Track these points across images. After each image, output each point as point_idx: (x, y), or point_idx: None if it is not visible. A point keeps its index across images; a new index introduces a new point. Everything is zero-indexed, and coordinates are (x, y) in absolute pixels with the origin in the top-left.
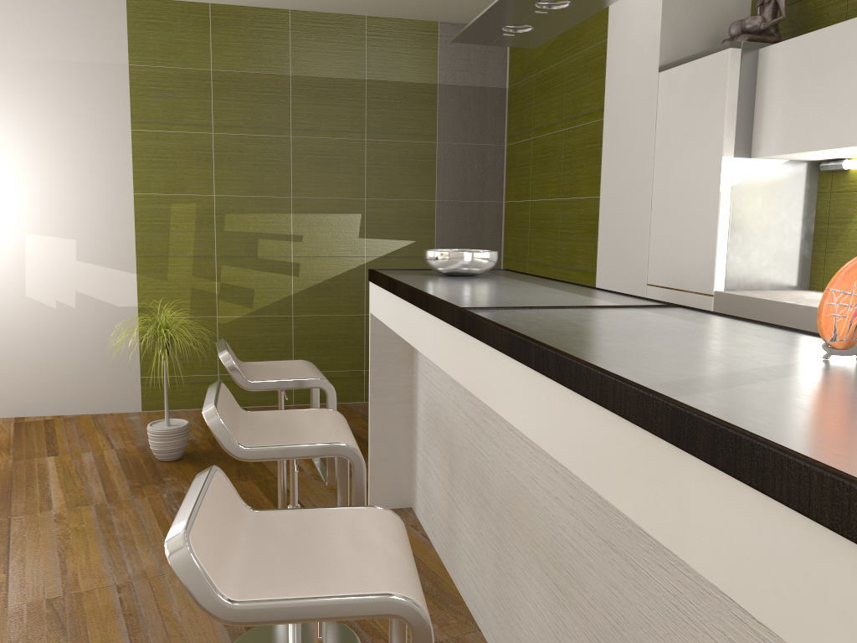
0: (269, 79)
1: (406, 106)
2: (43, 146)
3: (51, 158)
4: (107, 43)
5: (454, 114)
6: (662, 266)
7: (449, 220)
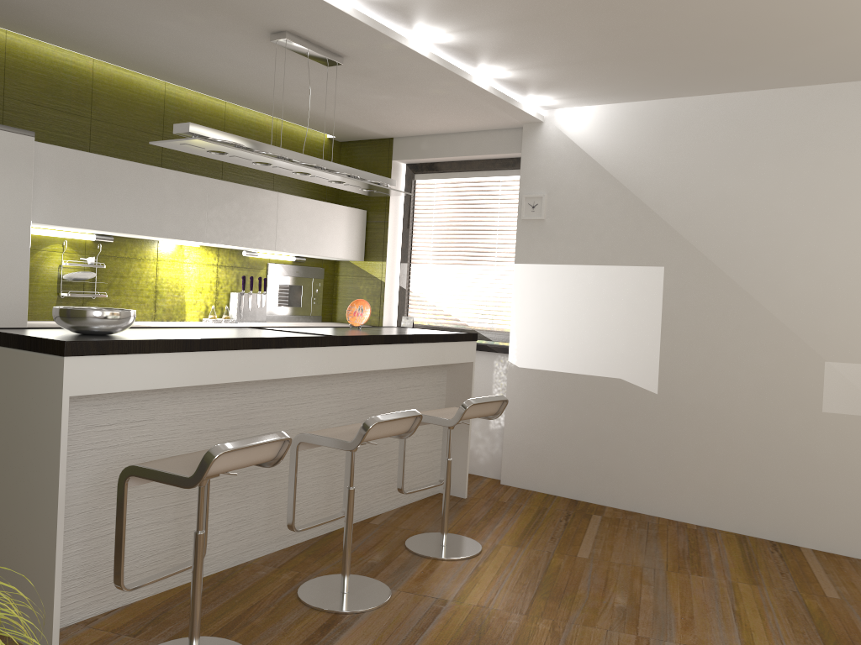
0: None
1: None
2: None
3: None
4: None
5: None
6: None
7: None
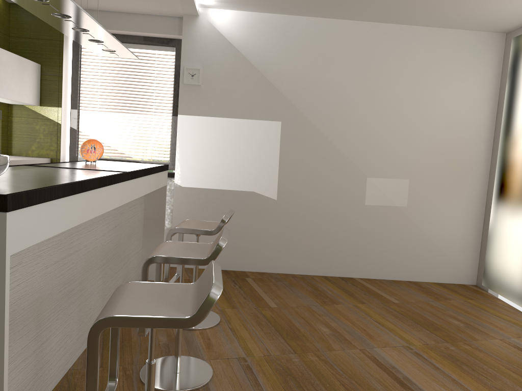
0: None
1: None
2: None
3: None
4: None
5: None
6: None
7: None
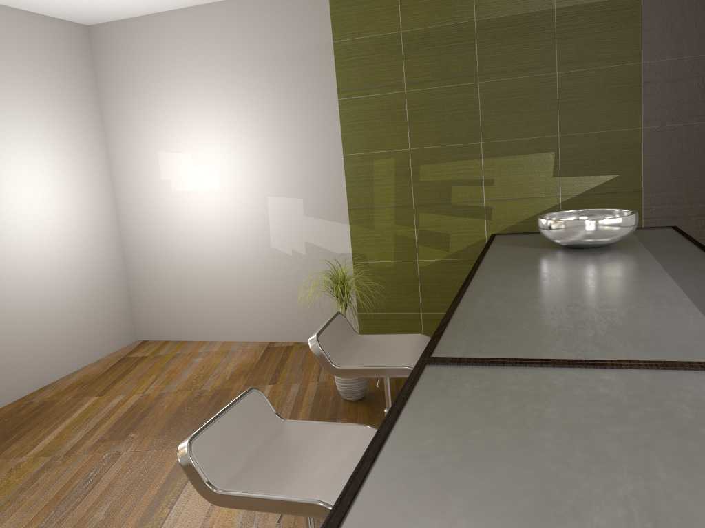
0: (454, 30)
1: (602, 28)
2: (274, 124)
3: (280, 133)
4: (315, 27)
5: (664, 26)
6: None
7: (659, 149)
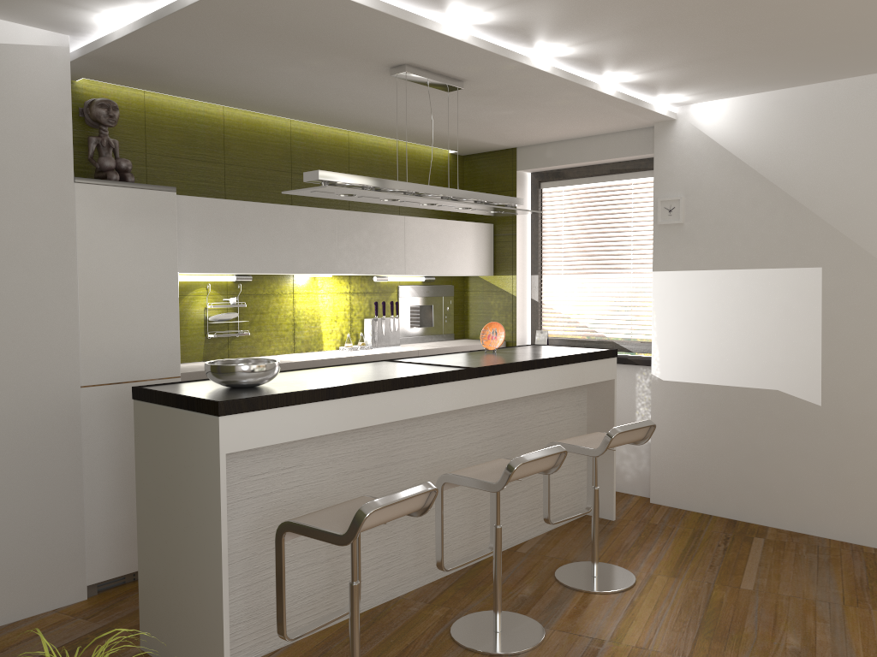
0: None
1: None
2: None
3: None
4: None
5: None
6: (107, 365)
7: None
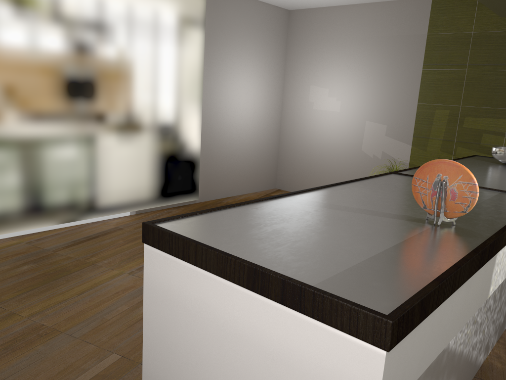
0: None
1: None
2: (380, 79)
3: (382, 84)
4: (418, 24)
5: None
6: None
7: None
